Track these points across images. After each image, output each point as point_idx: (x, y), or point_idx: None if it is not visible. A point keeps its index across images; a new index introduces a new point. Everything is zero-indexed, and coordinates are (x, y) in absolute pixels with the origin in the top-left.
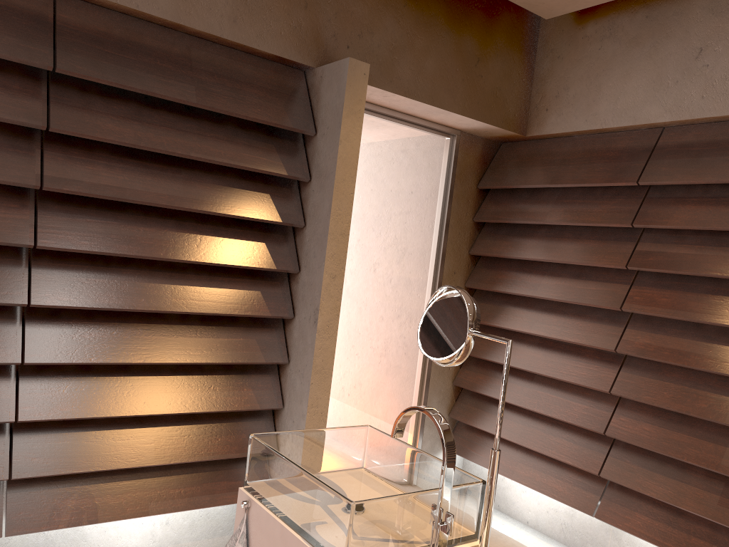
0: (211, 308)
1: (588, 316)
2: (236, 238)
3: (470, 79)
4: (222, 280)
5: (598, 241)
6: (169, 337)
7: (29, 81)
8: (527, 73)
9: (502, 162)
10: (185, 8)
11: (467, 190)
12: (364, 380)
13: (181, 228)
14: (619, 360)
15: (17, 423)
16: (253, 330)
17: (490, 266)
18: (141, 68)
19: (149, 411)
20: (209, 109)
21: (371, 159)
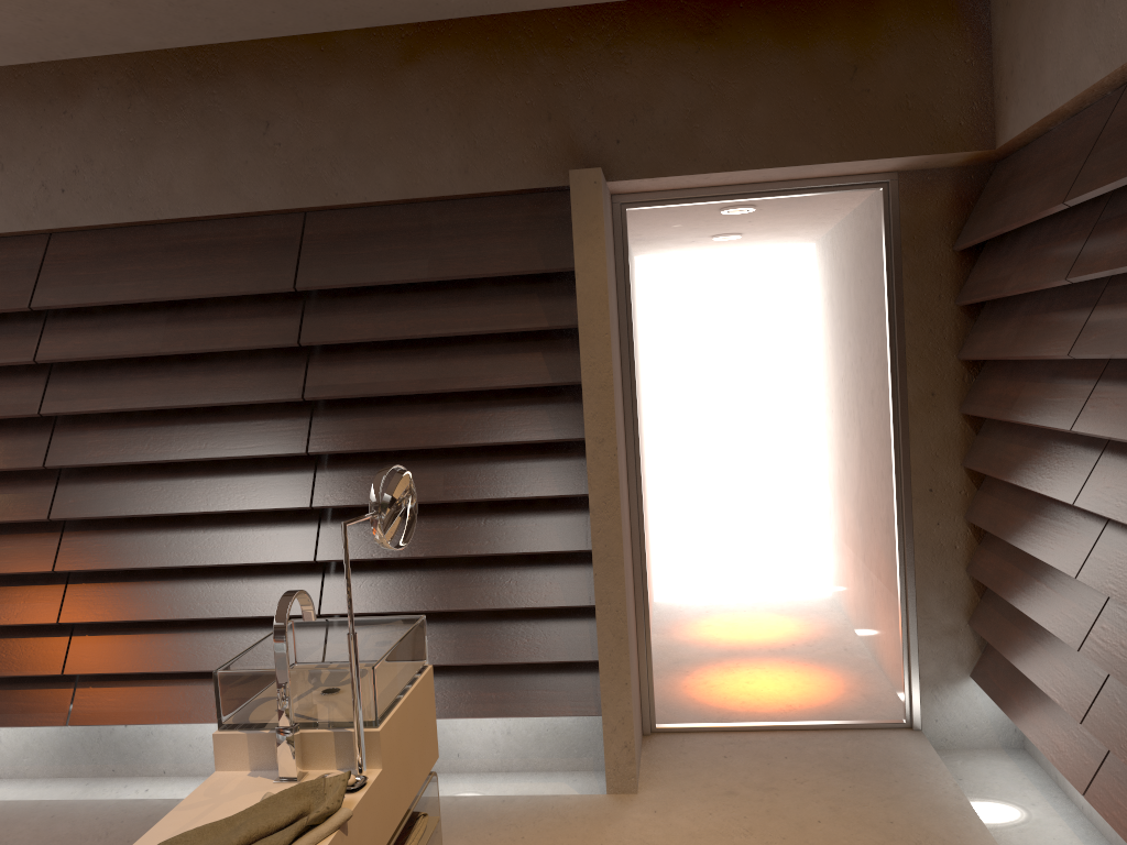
0: (485, 492)
1: (1069, 446)
2: (509, 411)
3: (843, 103)
4: (504, 459)
5: (1061, 313)
6: (452, 528)
7: (288, 303)
8: (975, 46)
9: (984, 198)
10: (411, 180)
11: (932, 259)
12: (790, 569)
13: (446, 411)
14: (1102, 521)
15: (333, 616)
16: (553, 513)
17: (988, 374)
18: (374, 259)
19: (437, 606)
20: (444, 279)
21: (738, 260)
